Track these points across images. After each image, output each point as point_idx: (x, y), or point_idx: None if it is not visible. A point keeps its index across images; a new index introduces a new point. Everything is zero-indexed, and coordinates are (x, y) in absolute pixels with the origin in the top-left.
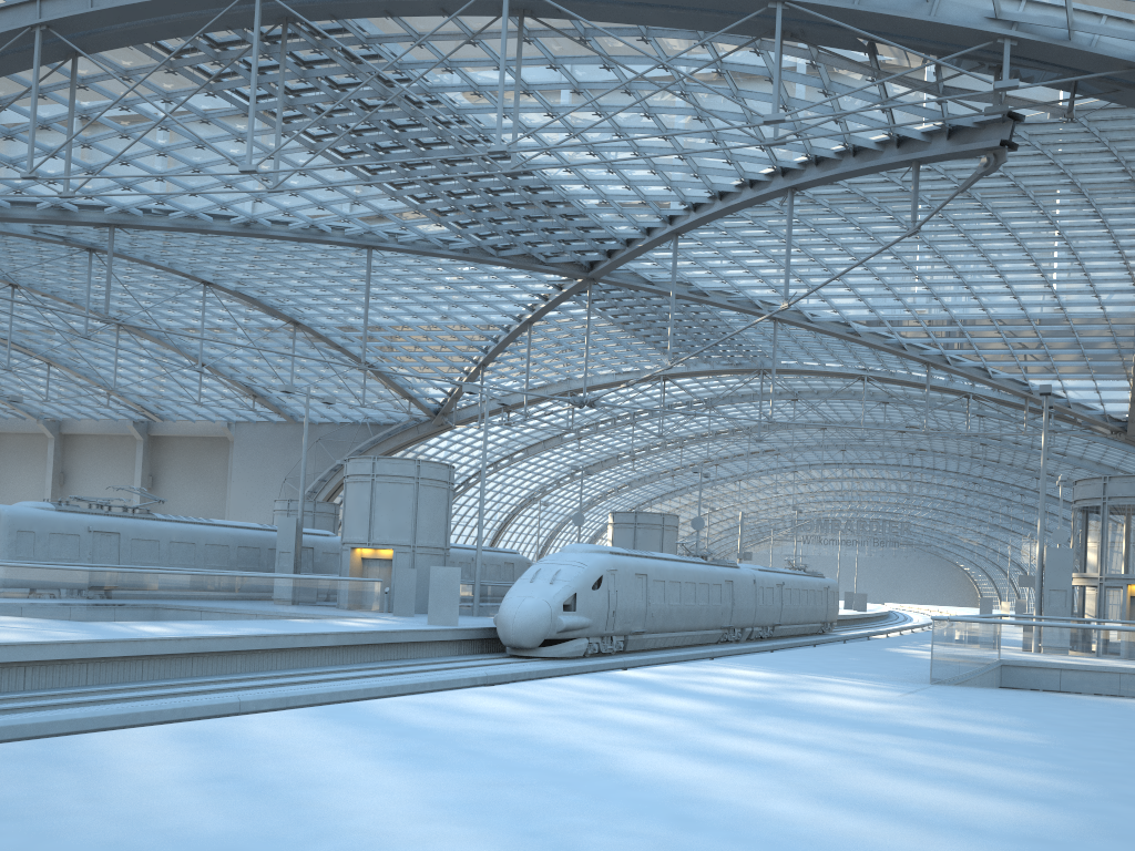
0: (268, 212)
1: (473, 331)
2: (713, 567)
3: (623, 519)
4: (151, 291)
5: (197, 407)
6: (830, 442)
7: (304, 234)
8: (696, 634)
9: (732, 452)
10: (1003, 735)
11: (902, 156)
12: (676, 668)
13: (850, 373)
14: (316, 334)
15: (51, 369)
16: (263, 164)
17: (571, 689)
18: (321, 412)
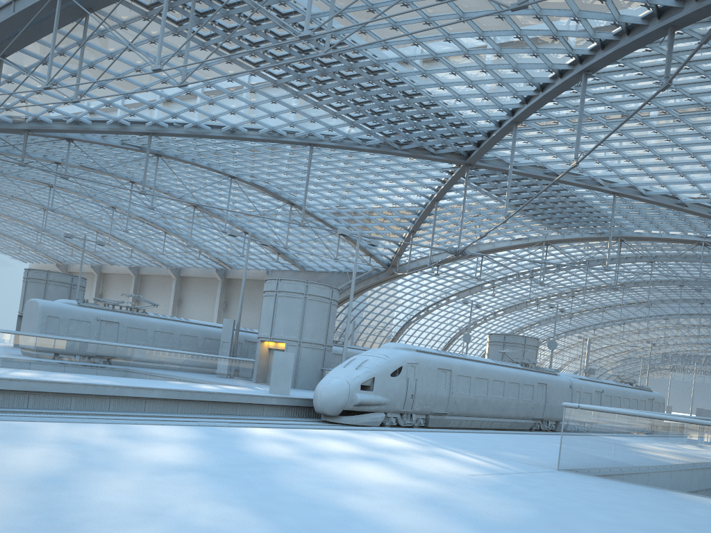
0: (243, 122)
1: (402, 208)
2: (527, 372)
3: (495, 338)
4: (205, 184)
5: (249, 260)
6: (691, 297)
7: (268, 137)
8: (505, 421)
9: (614, 302)
10: (419, 530)
11: (660, 24)
12: (330, 432)
13: (690, 240)
14: (305, 211)
15: (168, 236)
16: (228, 86)
17: (116, 432)
18: (319, 264)
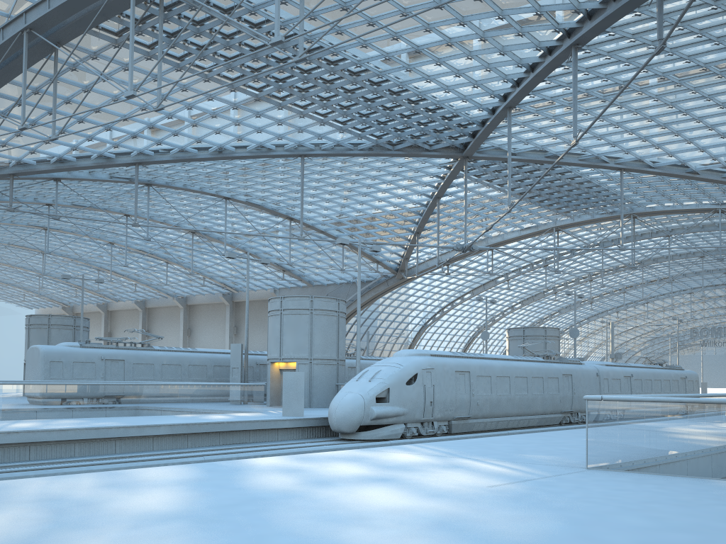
0: (229, 140)
1: (404, 210)
2: (550, 364)
3: (515, 333)
4: (200, 209)
5: (254, 281)
6: (714, 268)
7: (257, 153)
8: (532, 418)
9: (634, 282)
10: None
11: None
12: (341, 453)
13: (706, 208)
14: (305, 224)
15: (170, 266)
16: (209, 106)
17: (104, 481)
18: (326, 277)
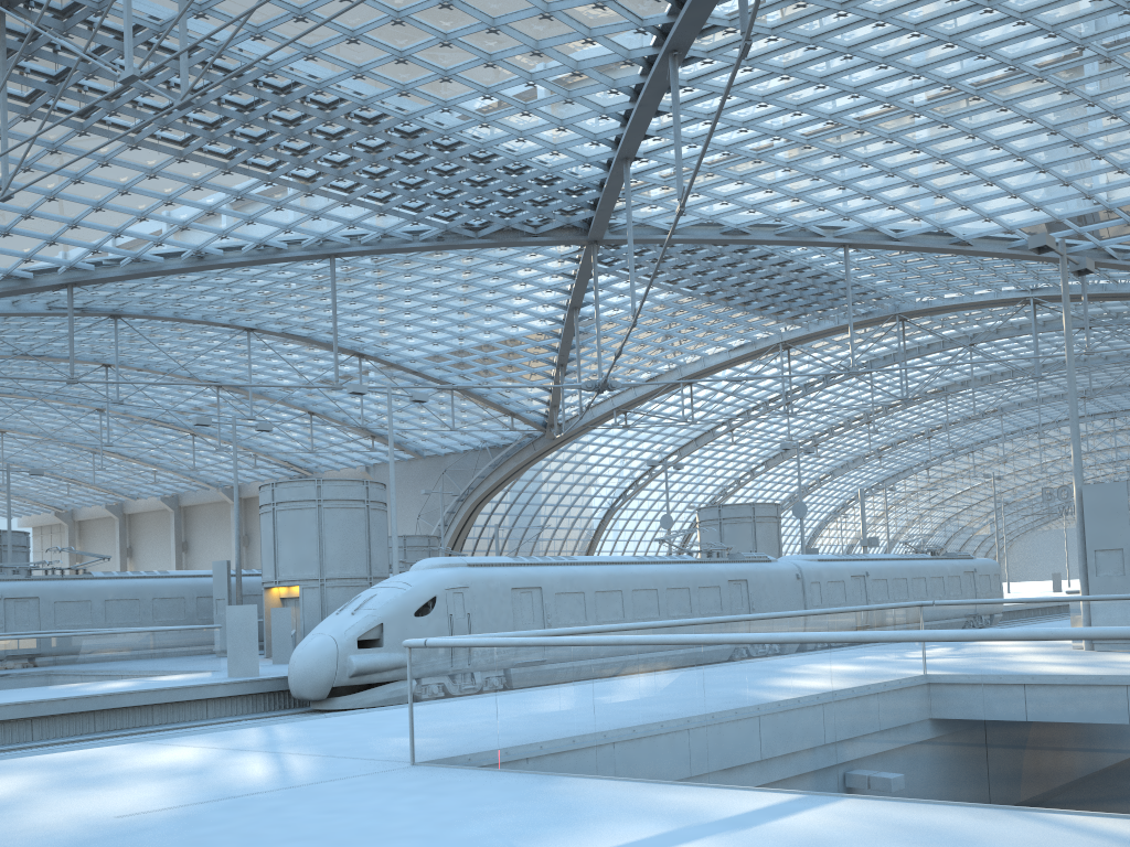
0: (209, 239)
1: (531, 330)
2: (705, 566)
3: (707, 515)
4: (216, 348)
5: (334, 455)
6: (1064, 390)
7: (260, 255)
8: None
9: (942, 420)
10: None
11: None
12: (84, 753)
13: (1011, 299)
14: (386, 362)
15: (201, 439)
16: (157, 187)
17: None
18: (441, 443)
